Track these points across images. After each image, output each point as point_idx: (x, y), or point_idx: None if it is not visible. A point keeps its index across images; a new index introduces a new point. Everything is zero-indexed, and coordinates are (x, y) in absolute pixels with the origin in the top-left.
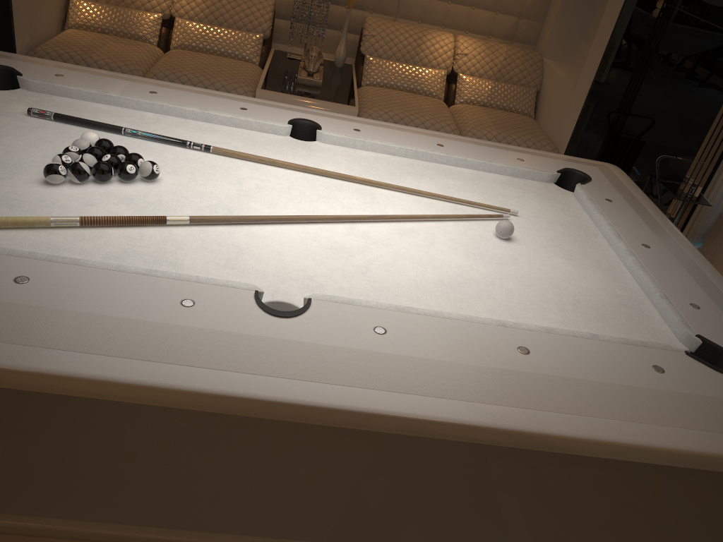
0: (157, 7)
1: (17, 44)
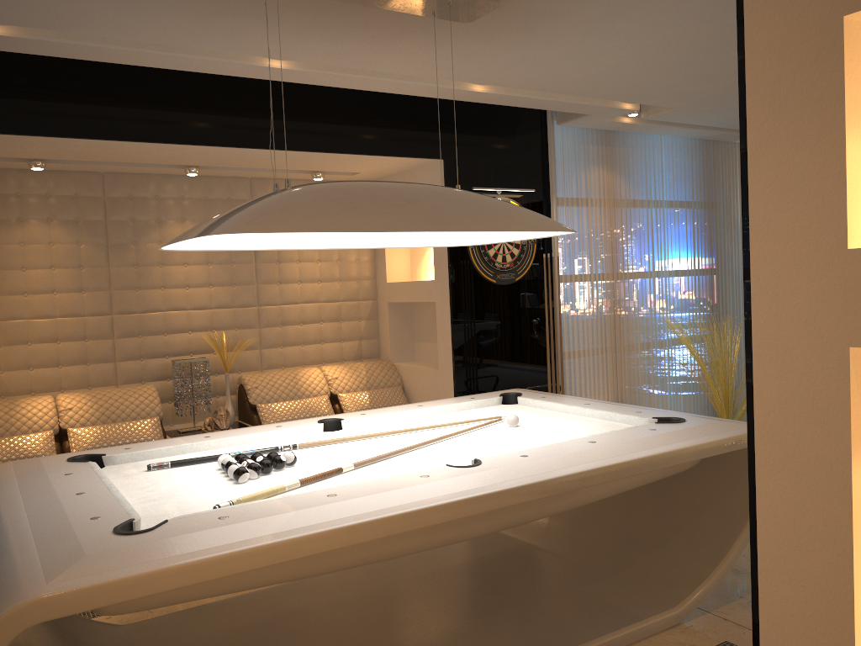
0: (45, 425)
1: None
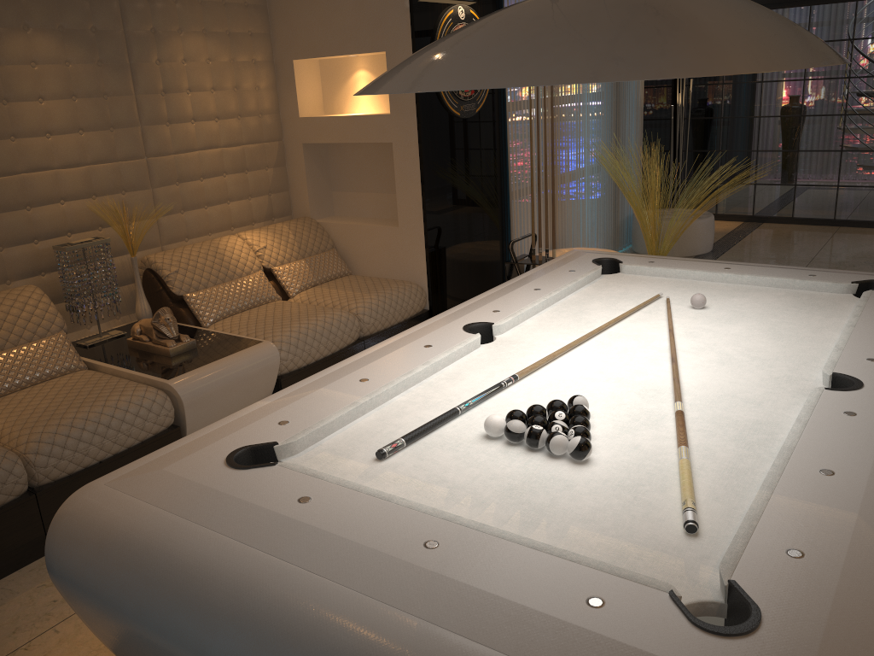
0: None
1: None
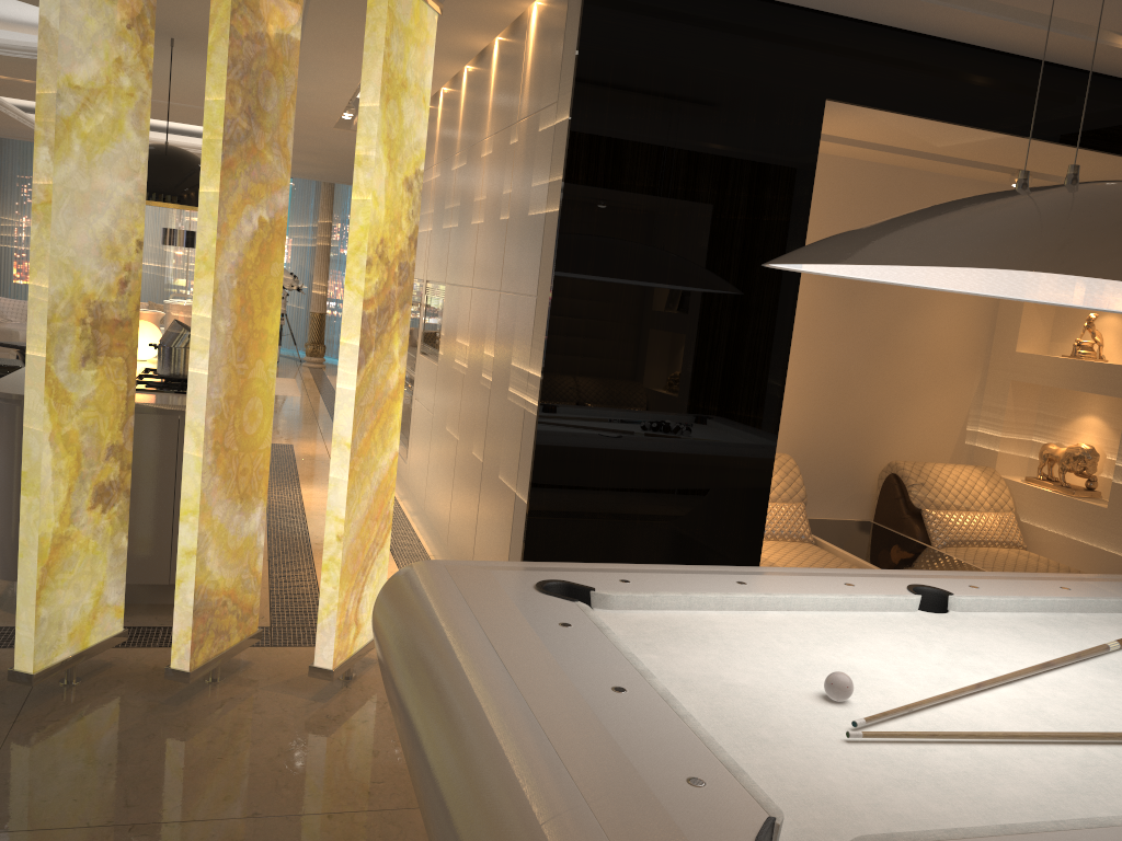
0: None
1: None
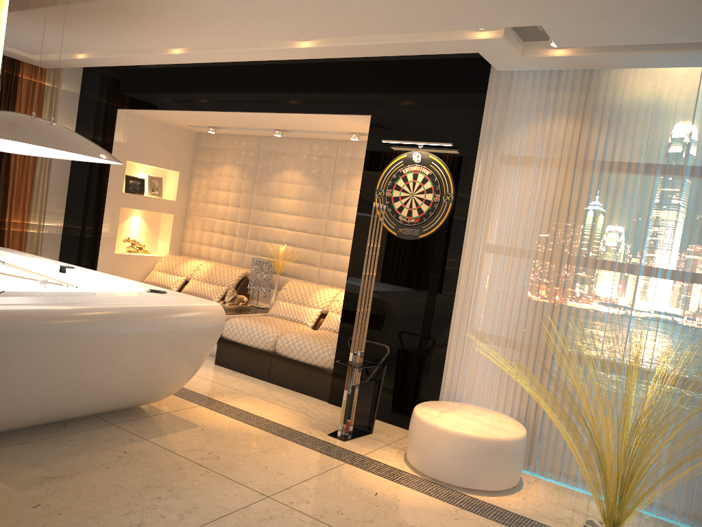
0: (185, 274)
1: None
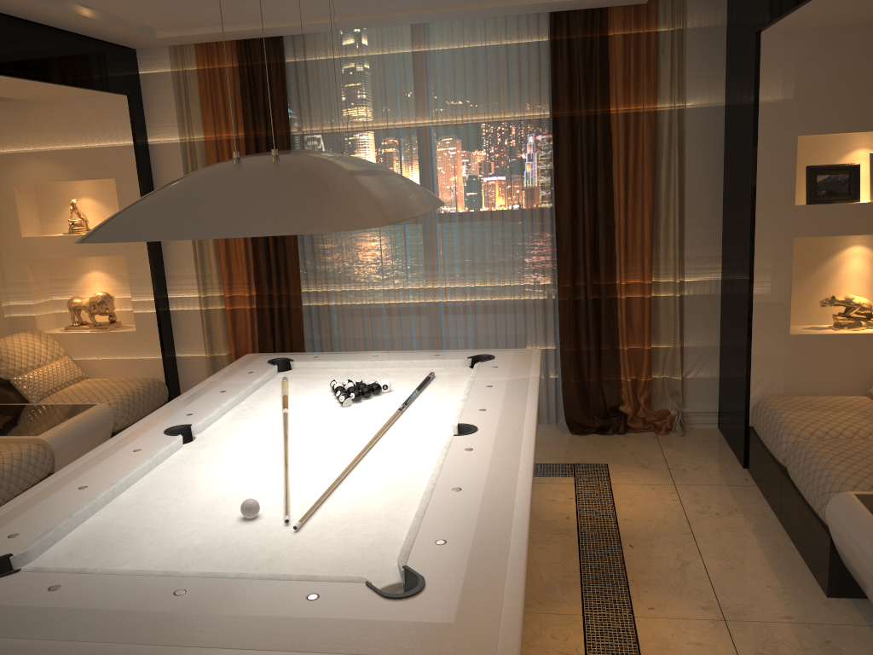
0: None
1: (752, 389)
